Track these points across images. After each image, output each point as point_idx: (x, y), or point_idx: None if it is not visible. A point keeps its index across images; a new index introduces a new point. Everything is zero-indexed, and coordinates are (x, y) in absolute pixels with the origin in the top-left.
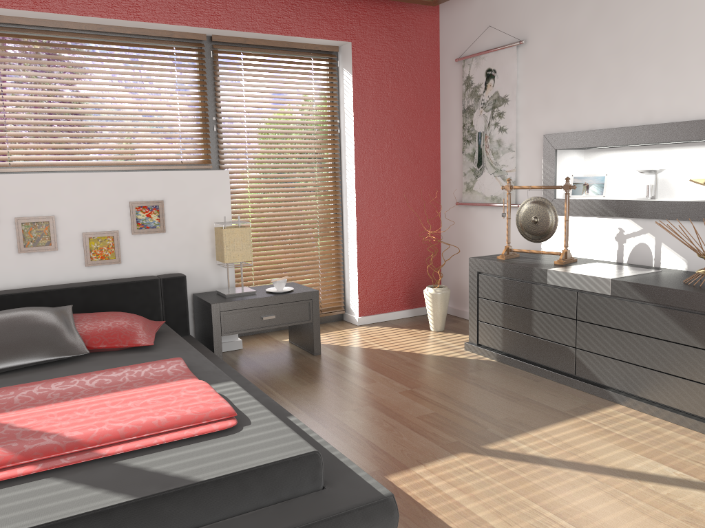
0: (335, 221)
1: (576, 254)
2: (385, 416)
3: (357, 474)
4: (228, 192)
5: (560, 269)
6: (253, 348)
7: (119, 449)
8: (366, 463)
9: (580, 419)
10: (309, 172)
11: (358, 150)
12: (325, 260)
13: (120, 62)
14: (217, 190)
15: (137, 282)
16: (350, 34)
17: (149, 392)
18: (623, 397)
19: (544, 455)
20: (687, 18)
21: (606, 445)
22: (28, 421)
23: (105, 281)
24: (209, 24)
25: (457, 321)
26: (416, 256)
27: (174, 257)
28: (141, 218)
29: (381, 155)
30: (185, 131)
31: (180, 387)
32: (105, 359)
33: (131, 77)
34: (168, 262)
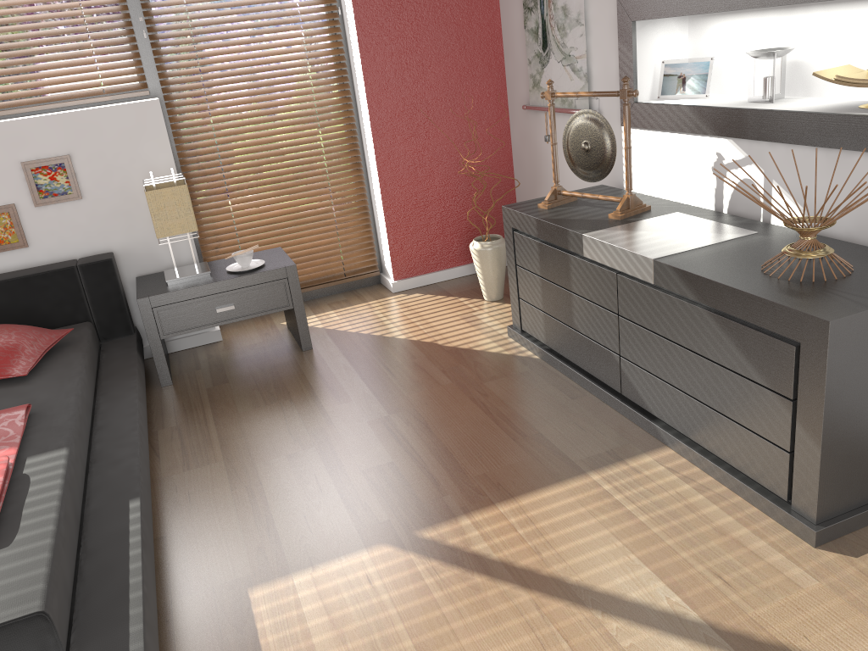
0: (350, 148)
1: (665, 192)
2: (322, 469)
3: (129, 628)
4: (164, 132)
5: (599, 235)
6: (236, 340)
7: None
8: (241, 560)
9: (590, 477)
10: (303, 81)
11: (364, 42)
12: (342, 206)
13: None
14: (146, 130)
15: (43, 274)
16: None
17: None
18: (672, 438)
19: (492, 553)
20: None
21: (597, 535)
22: None
23: (2, 276)
24: None
25: None
26: (474, 189)
27: (102, 231)
28: (43, 183)
29: (402, 43)
30: (99, 45)
31: None
32: None
33: None
34: (95, 238)
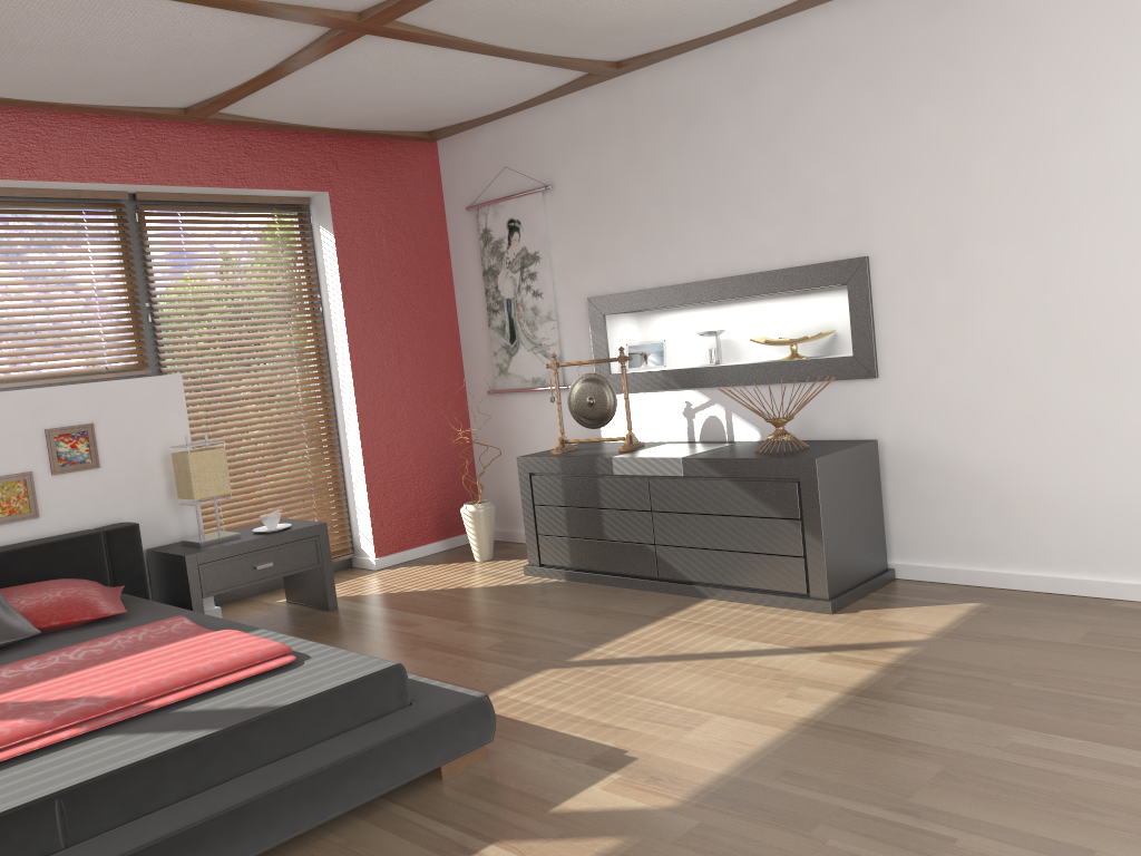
0: (329, 431)
1: (643, 439)
2: (447, 654)
3: (443, 687)
4: (184, 404)
5: (626, 455)
6: (238, 617)
7: (171, 699)
8: None
9: (668, 618)
10: (286, 368)
11: (352, 333)
12: (320, 487)
13: (8, 237)
14: (167, 402)
15: (71, 540)
16: (325, 182)
17: (168, 648)
18: (711, 590)
19: (634, 655)
20: (723, 164)
21: (698, 636)
22: (33, 695)
23: (24, 543)
24: (135, 179)
25: (507, 546)
26: (442, 468)
27: (115, 501)
28: (63, 450)
29: (382, 336)
30: (109, 325)
31: (205, 638)
32: (66, 638)
33: (22, 255)
34: (106, 509)
